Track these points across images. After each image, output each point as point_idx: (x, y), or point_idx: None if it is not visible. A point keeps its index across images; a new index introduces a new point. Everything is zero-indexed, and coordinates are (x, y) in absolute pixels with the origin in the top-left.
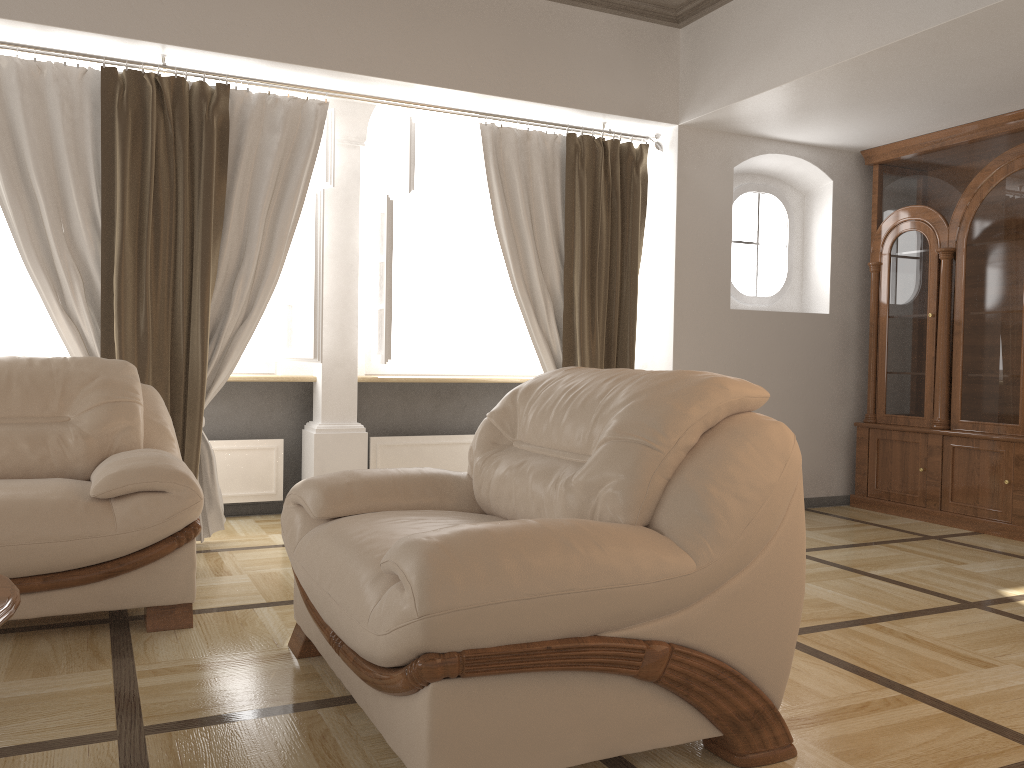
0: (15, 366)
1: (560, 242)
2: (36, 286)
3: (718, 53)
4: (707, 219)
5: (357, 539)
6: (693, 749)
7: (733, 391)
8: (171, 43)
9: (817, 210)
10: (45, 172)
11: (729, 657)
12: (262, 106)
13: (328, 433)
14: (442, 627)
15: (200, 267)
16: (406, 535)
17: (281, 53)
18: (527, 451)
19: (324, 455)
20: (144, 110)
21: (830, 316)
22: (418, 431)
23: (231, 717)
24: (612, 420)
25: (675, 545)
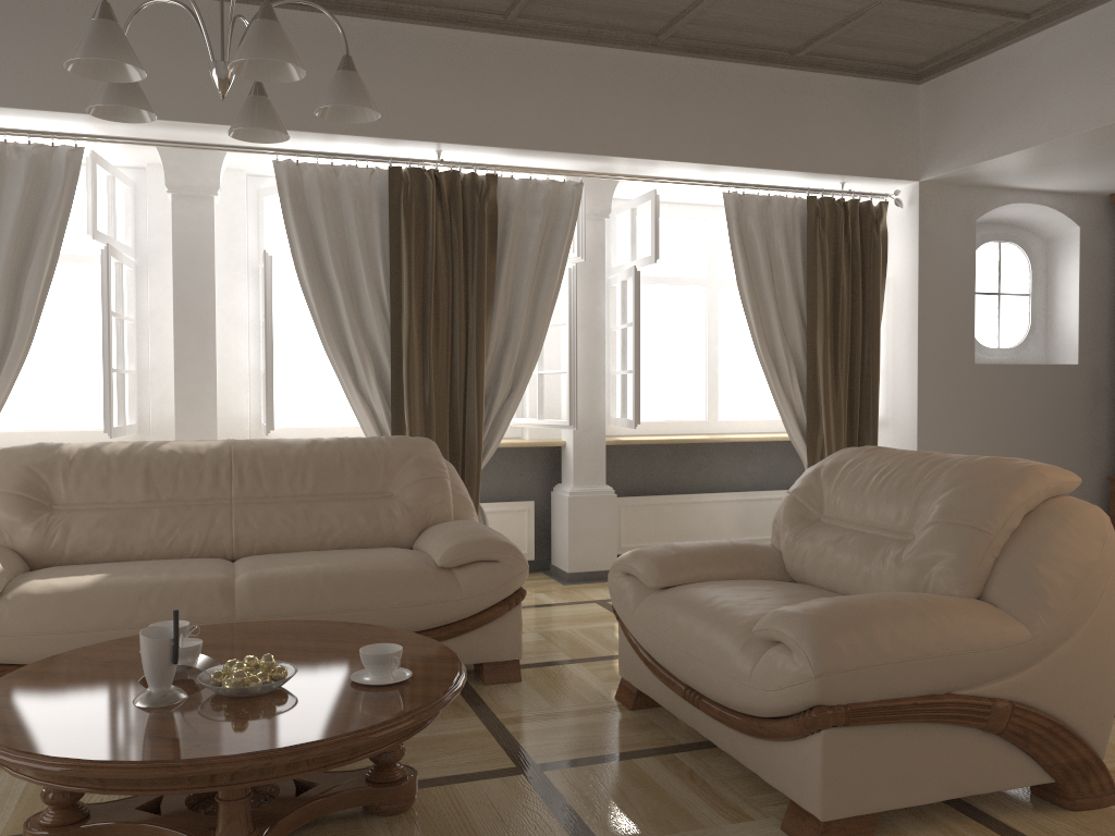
0: (343, 447)
1: (801, 304)
2: (334, 369)
3: (963, 111)
4: (949, 274)
5: (709, 608)
6: (1022, 794)
7: (1050, 478)
8: (450, 141)
9: (1062, 257)
10: (341, 265)
11: (1059, 714)
12: (524, 191)
13: (580, 496)
14: (833, 685)
15: (475, 346)
16: (755, 605)
17: (545, 142)
18: (840, 527)
19: (577, 517)
20: (424, 203)
21: (1079, 366)
22: (656, 490)
23: (604, 758)
24: (936, 504)
25: (1010, 616)
